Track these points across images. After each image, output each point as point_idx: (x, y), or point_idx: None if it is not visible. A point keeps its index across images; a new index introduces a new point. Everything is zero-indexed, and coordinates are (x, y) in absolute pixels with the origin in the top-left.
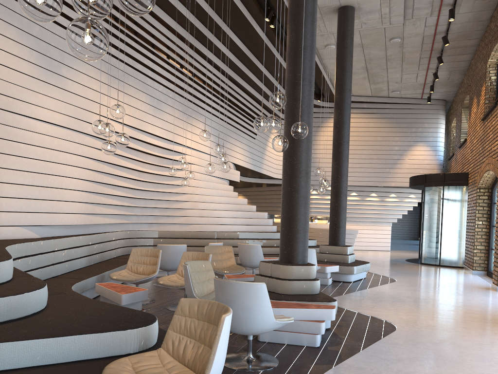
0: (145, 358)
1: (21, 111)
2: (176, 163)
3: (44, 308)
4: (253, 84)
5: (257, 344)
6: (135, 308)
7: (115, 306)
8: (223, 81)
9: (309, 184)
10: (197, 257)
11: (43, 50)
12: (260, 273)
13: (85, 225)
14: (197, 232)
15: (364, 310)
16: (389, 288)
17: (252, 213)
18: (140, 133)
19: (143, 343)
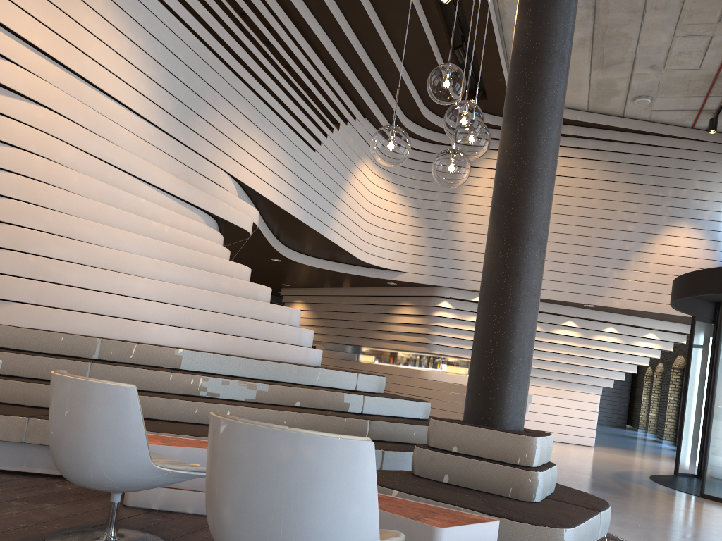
0: None
1: None
2: None
3: None
4: (315, 0)
5: None
6: None
7: None
8: None
9: None
10: None
11: None
12: None
13: None
14: (27, 329)
15: None
16: None
17: (249, 304)
18: None
19: None
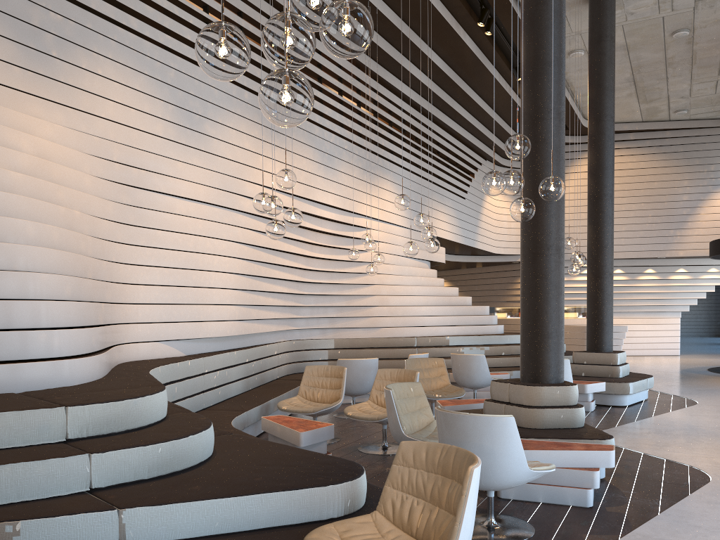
0: (356, 525)
1: (156, 187)
2: (357, 242)
3: (211, 455)
4: (459, 119)
5: (497, 503)
6: (318, 451)
7: (303, 451)
8: (418, 119)
9: (563, 265)
10: (398, 377)
11: (180, 102)
12: (493, 398)
13: (239, 335)
14: (388, 338)
15: (654, 450)
16: (688, 414)
17: (467, 308)
18: (307, 203)
19: (350, 503)
